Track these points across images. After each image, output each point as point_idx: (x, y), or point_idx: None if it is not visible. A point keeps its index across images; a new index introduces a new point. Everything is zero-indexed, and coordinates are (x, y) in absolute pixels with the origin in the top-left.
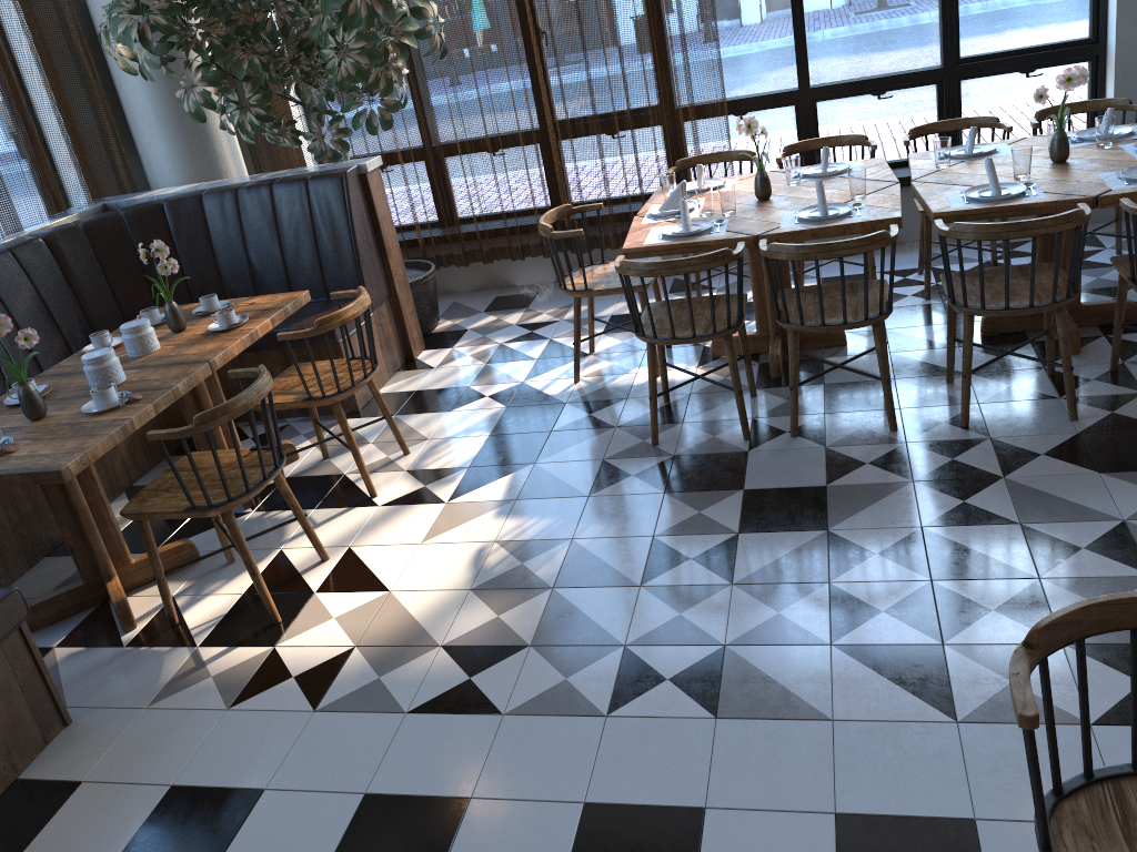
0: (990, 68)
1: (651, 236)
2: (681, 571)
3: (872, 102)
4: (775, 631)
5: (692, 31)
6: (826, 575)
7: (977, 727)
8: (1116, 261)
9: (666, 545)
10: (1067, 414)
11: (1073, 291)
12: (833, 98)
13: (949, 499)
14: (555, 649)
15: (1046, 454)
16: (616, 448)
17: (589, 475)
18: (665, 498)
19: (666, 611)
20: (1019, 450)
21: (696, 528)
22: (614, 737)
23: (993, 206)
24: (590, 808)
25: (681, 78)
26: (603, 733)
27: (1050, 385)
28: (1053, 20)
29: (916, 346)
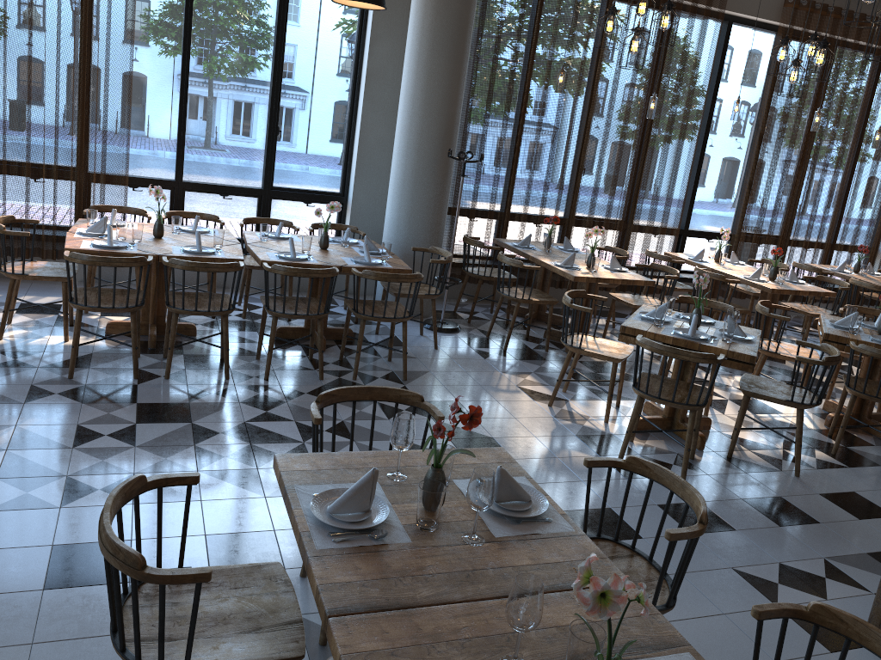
0: (289, 196)
1: (84, 244)
2: (100, 441)
3: (219, 199)
4: (165, 466)
5: (112, 126)
6: (193, 442)
7: (275, 498)
8: (347, 301)
9: (88, 428)
10: (318, 377)
11: (327, 310)
12: (196, 191)
13: (259, 410)
14: (16, 479)
15: (308, 393)
16: (41, 379)
17: (22, 392)
18: (83, 406)
19: (93, 459)
20: (295, 391)
21: (108, 421)
22: (68, 516)
23: (292, 262)
24: (57, 547)
25: (99, 153)
26: (60, 515)
27: (310, 364)
28: (323, 178)
29: (238, 340)
